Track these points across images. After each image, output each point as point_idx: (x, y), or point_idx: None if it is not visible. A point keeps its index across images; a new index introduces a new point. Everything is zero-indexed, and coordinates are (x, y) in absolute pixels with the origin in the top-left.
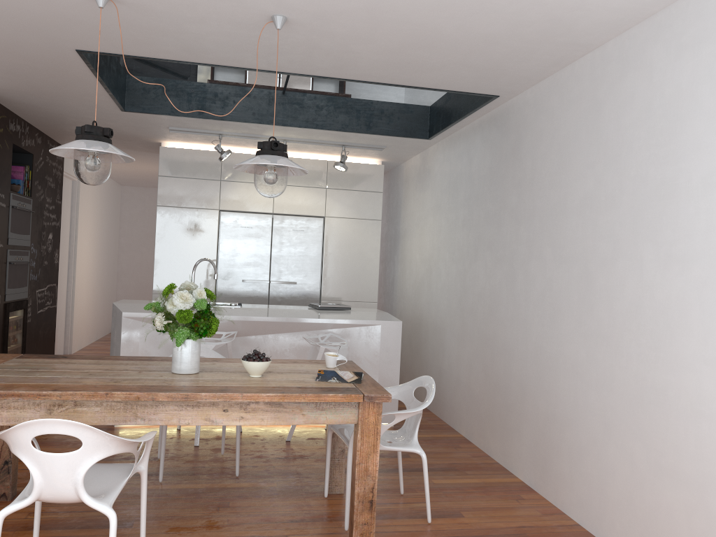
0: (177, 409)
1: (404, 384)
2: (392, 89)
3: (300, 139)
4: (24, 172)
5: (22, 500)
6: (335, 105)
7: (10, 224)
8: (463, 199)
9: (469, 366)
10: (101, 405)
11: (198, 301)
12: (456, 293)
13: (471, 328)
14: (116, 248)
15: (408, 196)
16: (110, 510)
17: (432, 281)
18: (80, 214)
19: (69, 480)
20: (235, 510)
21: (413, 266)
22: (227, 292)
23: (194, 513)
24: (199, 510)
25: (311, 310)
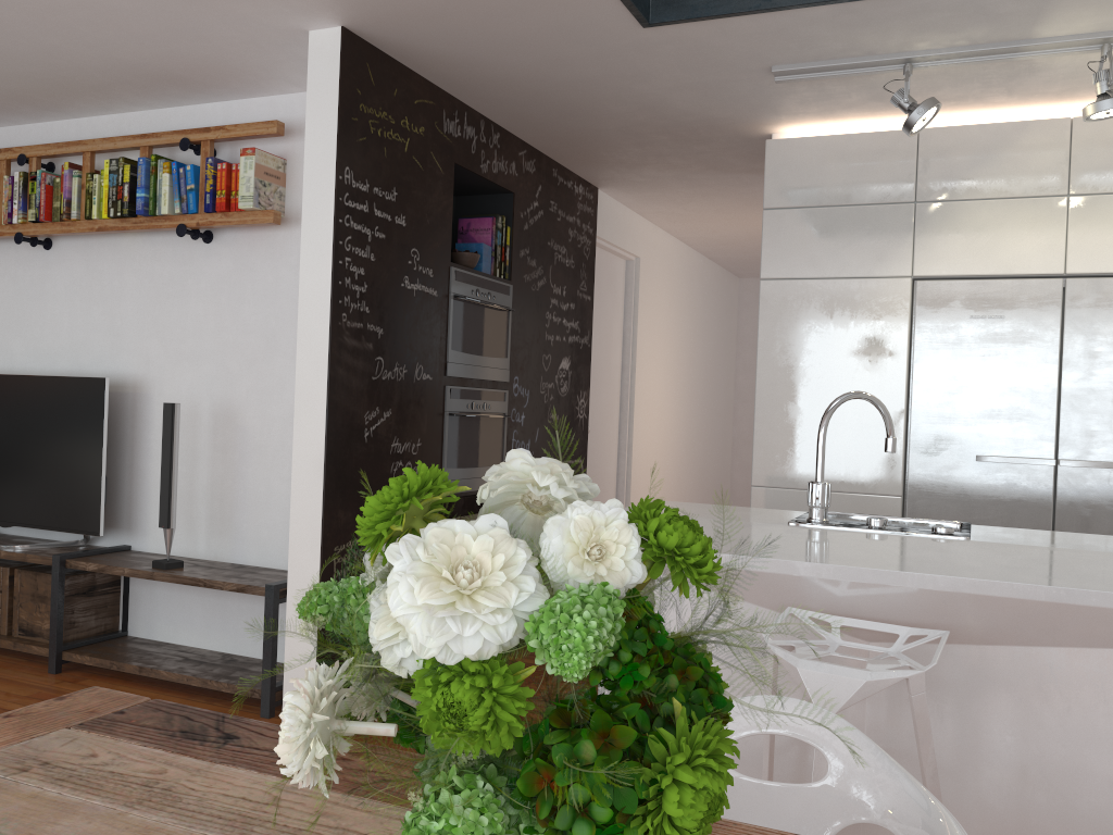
0: None
1: None
2: None
3: None
4: (492, 229)
5: None
6: None
7: (452, 334)
8: None
9: None
10: None
11: (549, 604)
12: None
13: None
14: (729, 395)
15: None
16: None
17: None
18: (640, 325)
19: None
20: None
21: None
22: (935, 487)
23: None
24: None
25: None
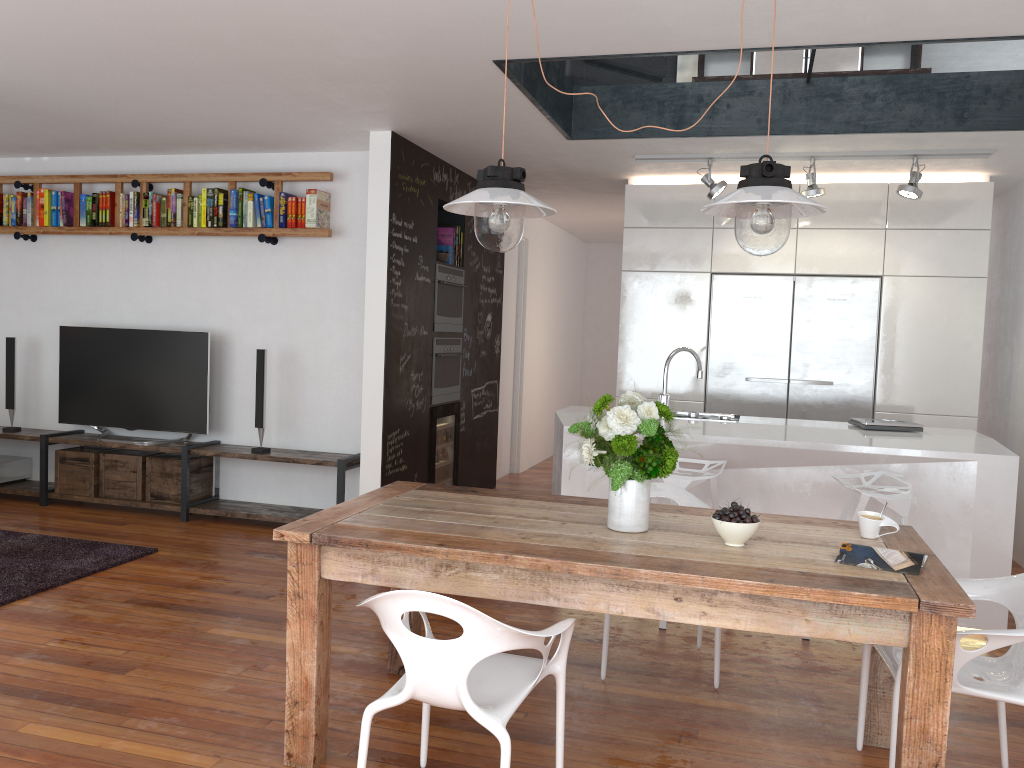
0: (605, 589)
1: (1012, 577)
2: (1006, 48)
3: (837, 153)
4: (453, 235)
5: (393, 695)
6: (899, 89)
7: (436, 305)
8: None
9: None
10: (500, 572)
11: (644, 422)
12: None
13: None
14: (579, 330)
15: None
16: (501, 730)
17: None
18: (528, 286)
19: (448, 679)
20: (705, 745)
21: None
22: (722, 396)
23: (643, 739)
24: (651, 736)
25: (851, 430)
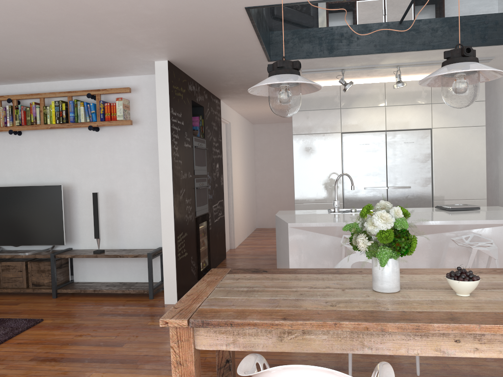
0: (405, 338)
1: None
2: None
3: (412, 63)
4: (199, 120)
5: None
6: (450, 25)
7: (194, 160)
8: None
9: None
10: (327, 334)
11: (399, 220)
12: None
13: None
14: (253, 169)
15: None
16: None
17: None
18: (232, 147)
19: None
20: None
21: None
22: (352, 198)
23: None
24: None
25: (443, 211)
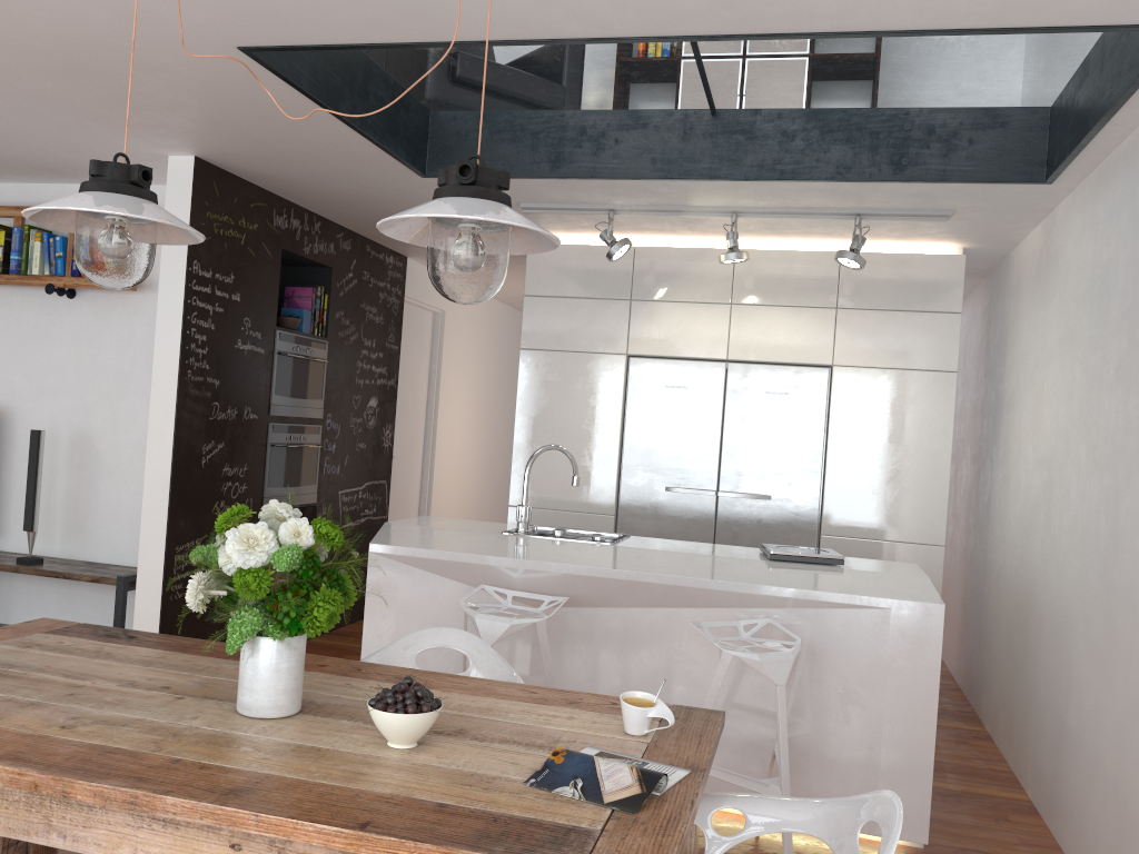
0: (133, 823)
1: (843, 800)
2: (943, 73)
3: (764, 208)
4: (312, 297)
5: None
6: (824, 126)
7: (275, 382)
8: (1120, 315)
9: (1119, 738)
10: None
11: (278, 549)
12: (1098, 545)
13: (1126, 641)
14: None
15: (1019, 320)
16: None
17: (1053, 510)
18: (444, 367)
19: None
20: None
21: (1022, 471)
22: (637, 509)
23: None
24: None
25: (752, 559)
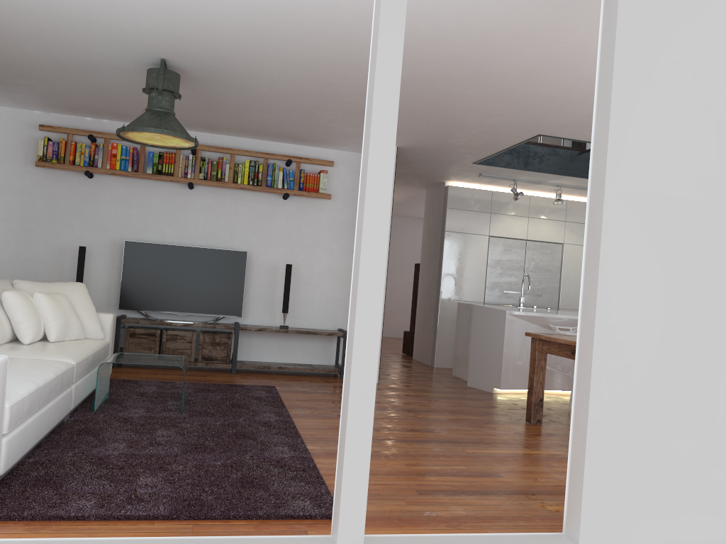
0: None
1: None
2: None
3: (570, 185)
4: None
5: None
6: None
7: None
8: None
9: None
10: None
11: None
12: None
13: None
14: None
15: None
16: None
17: None
18: None
19: None
20: None
21: None
22: (492, 300)
23: None
24: None
25: None
